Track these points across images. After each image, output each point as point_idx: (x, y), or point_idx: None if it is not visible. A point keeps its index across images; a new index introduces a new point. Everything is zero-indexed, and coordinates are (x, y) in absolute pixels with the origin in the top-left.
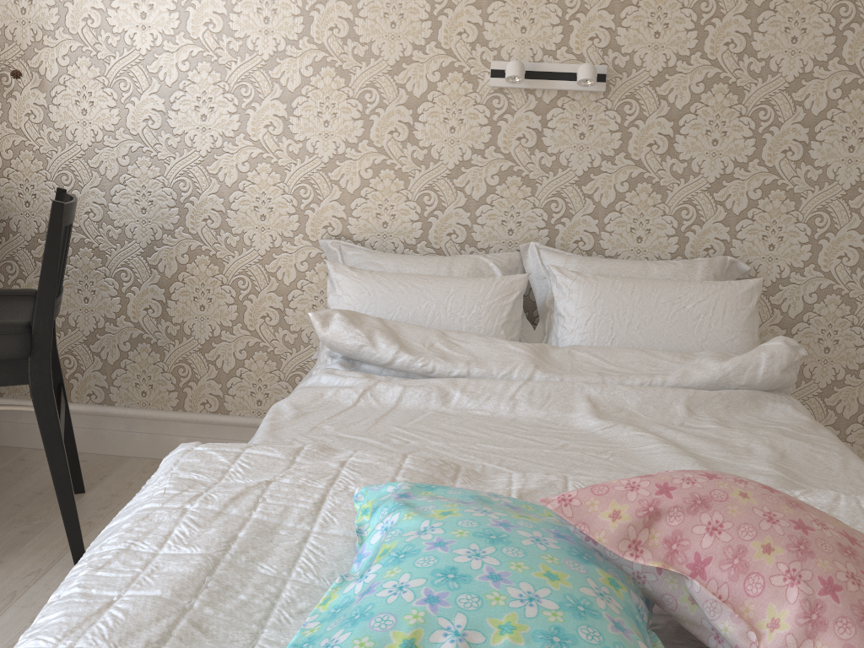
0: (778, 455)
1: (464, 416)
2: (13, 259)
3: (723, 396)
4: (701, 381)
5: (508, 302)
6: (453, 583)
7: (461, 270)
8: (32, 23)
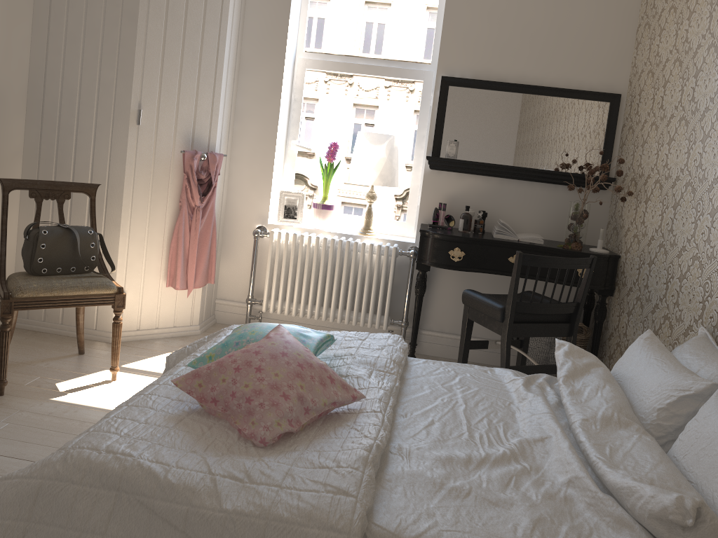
0: (490, 498)
1: (509, 409)
2: (623, 300)
3: (596, 495)
4: (610, 482)
5: (675, 394)
6: (253, 323)
7: (709, 369)
8: (649, 164)
